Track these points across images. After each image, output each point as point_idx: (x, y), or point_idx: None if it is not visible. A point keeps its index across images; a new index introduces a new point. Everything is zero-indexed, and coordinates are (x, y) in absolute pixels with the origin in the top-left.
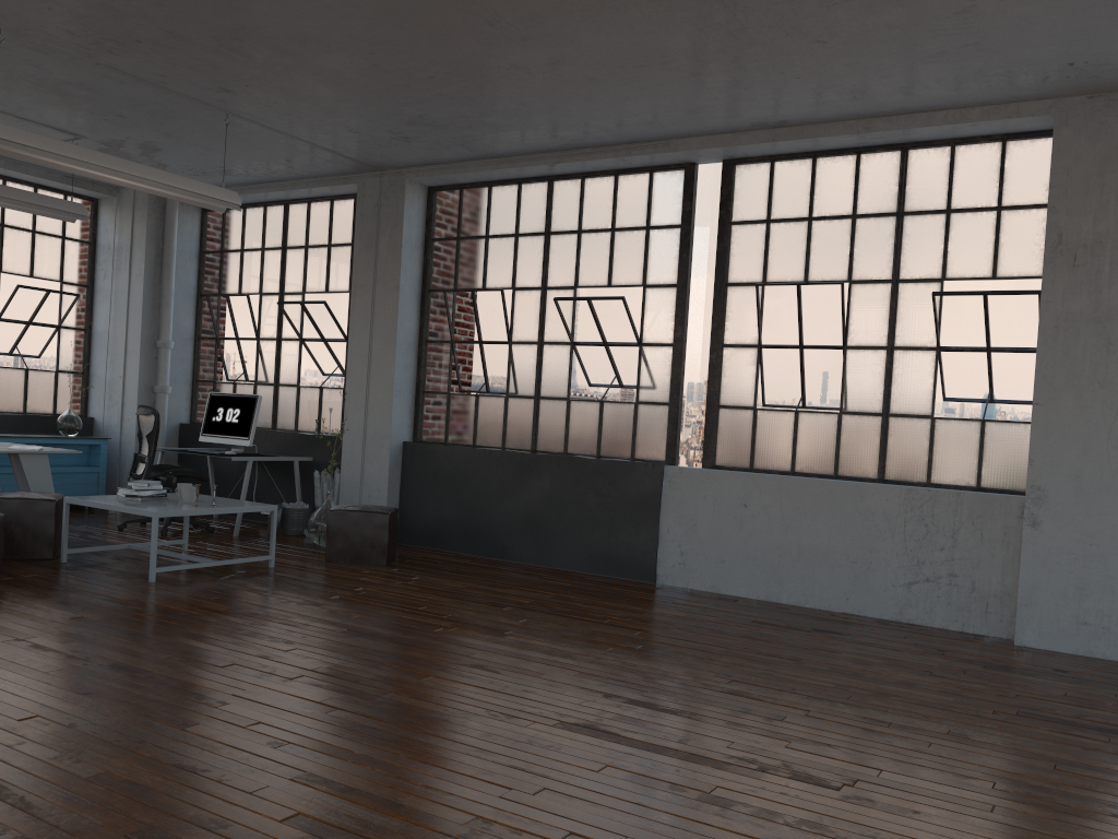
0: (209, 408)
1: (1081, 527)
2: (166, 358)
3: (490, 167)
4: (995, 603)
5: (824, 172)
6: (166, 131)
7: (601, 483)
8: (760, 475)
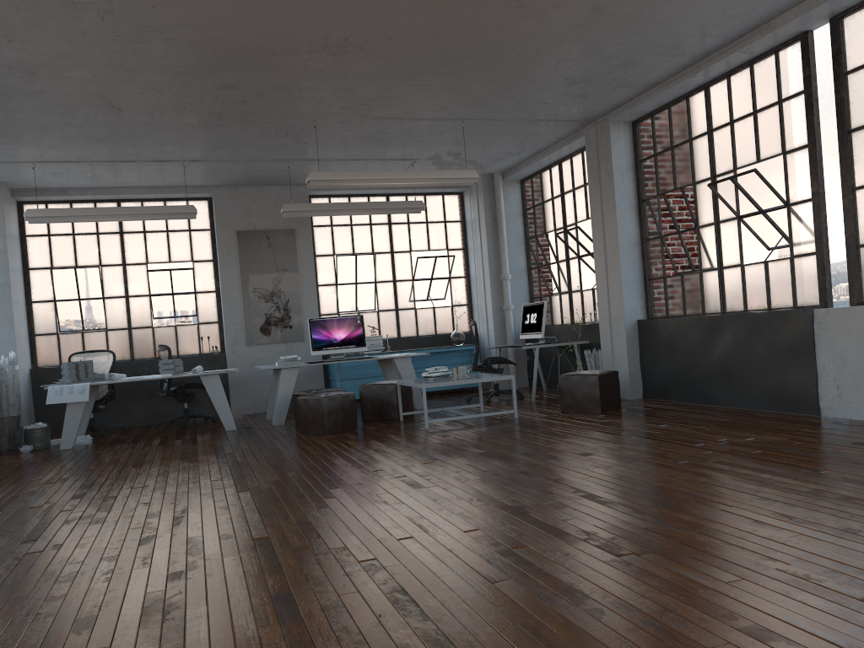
0: (522, 315)
1: None
2: (506, 286)
3: (655, 94)
4: None
5: None
6: (448, 141)
7: (767, 332)
8: None
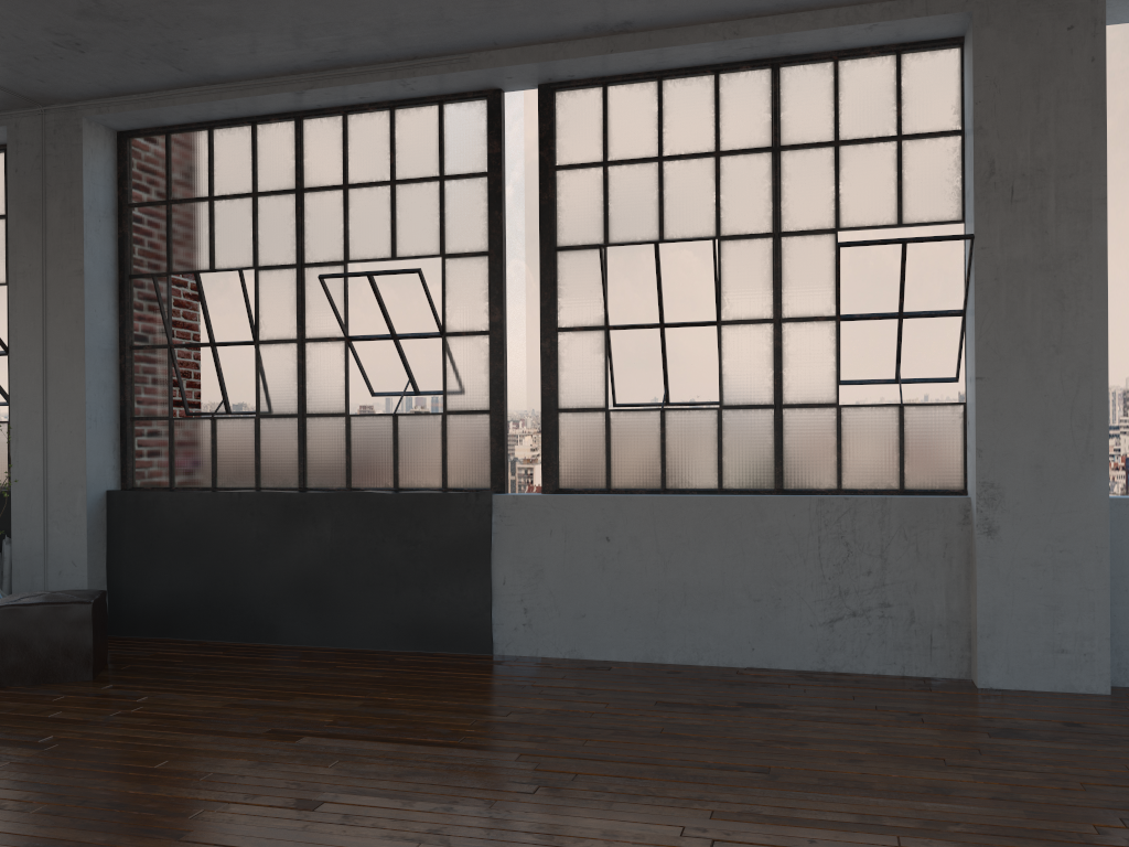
0: None
1: (1048, 530)
2: None
3: (211, 97)
4: (941, 635)
5: (675, 97)
6: None
7: (405, 525)
8: (625, 497)
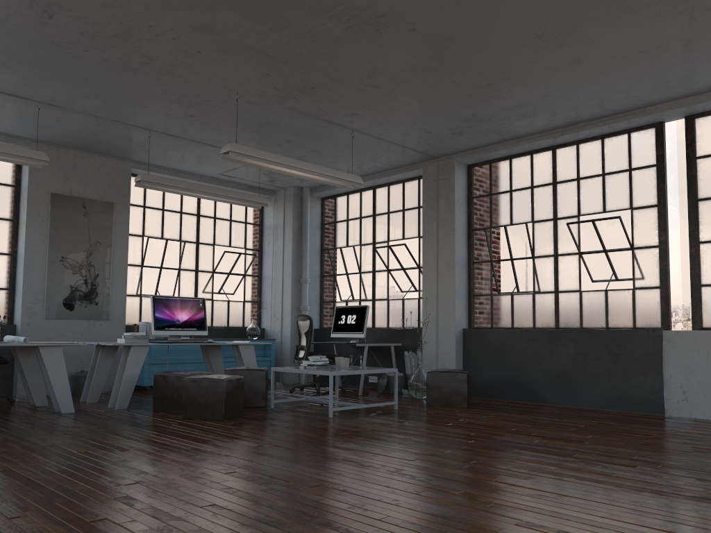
0: (335, 316)
1: None
2: (306, 289)
3: (513, 145)
4: None
5: None
6: (312, 148)
7: (612, 346)
8: None
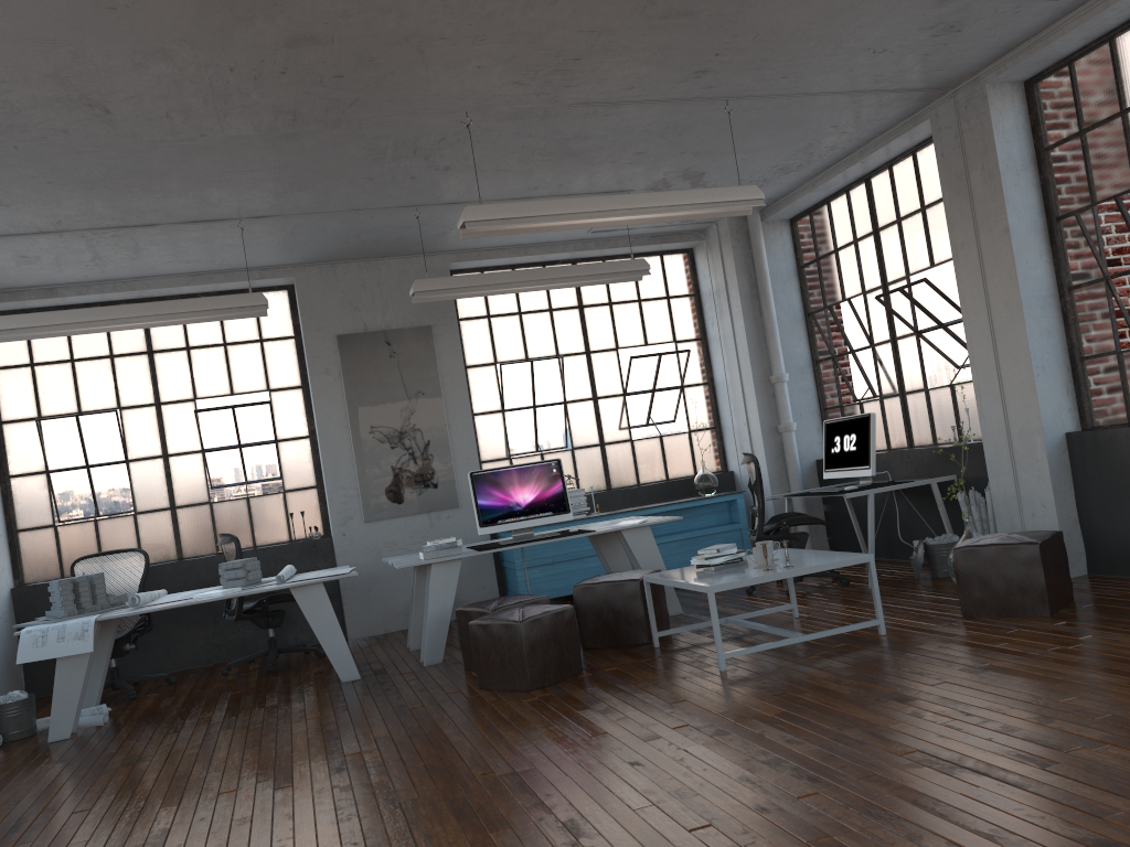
0: (825, 439)
1: None
2: (782, 393)
3: (1096, 10)
4: None
5: None
6: (690, 150)
7: None
8: None
